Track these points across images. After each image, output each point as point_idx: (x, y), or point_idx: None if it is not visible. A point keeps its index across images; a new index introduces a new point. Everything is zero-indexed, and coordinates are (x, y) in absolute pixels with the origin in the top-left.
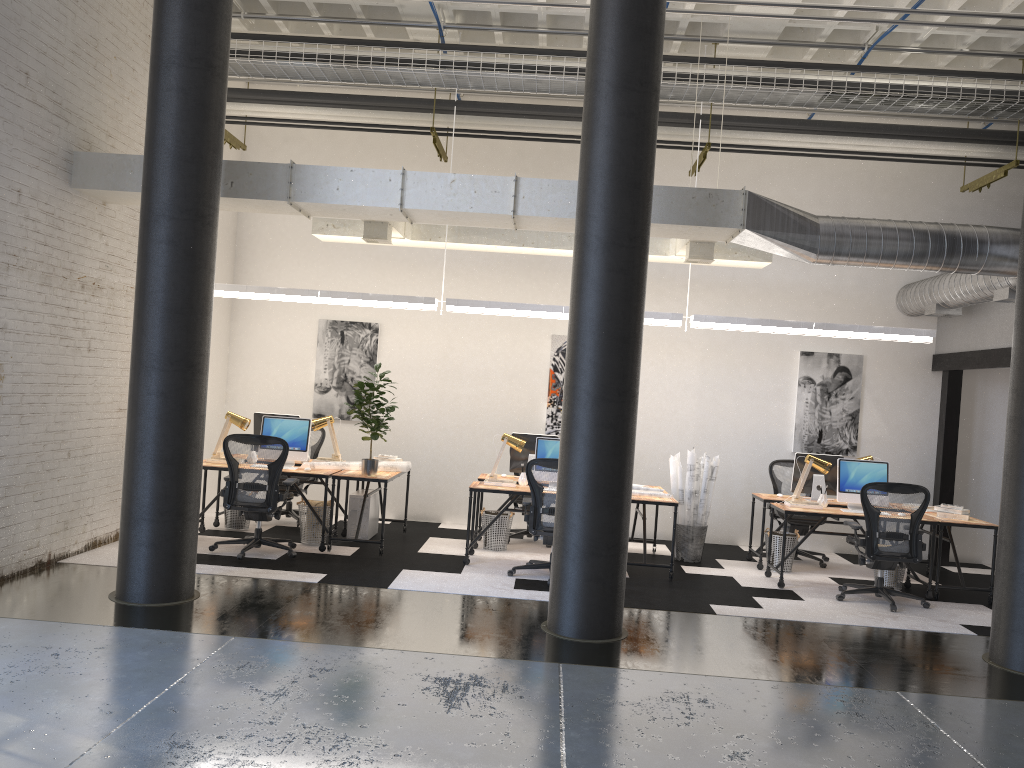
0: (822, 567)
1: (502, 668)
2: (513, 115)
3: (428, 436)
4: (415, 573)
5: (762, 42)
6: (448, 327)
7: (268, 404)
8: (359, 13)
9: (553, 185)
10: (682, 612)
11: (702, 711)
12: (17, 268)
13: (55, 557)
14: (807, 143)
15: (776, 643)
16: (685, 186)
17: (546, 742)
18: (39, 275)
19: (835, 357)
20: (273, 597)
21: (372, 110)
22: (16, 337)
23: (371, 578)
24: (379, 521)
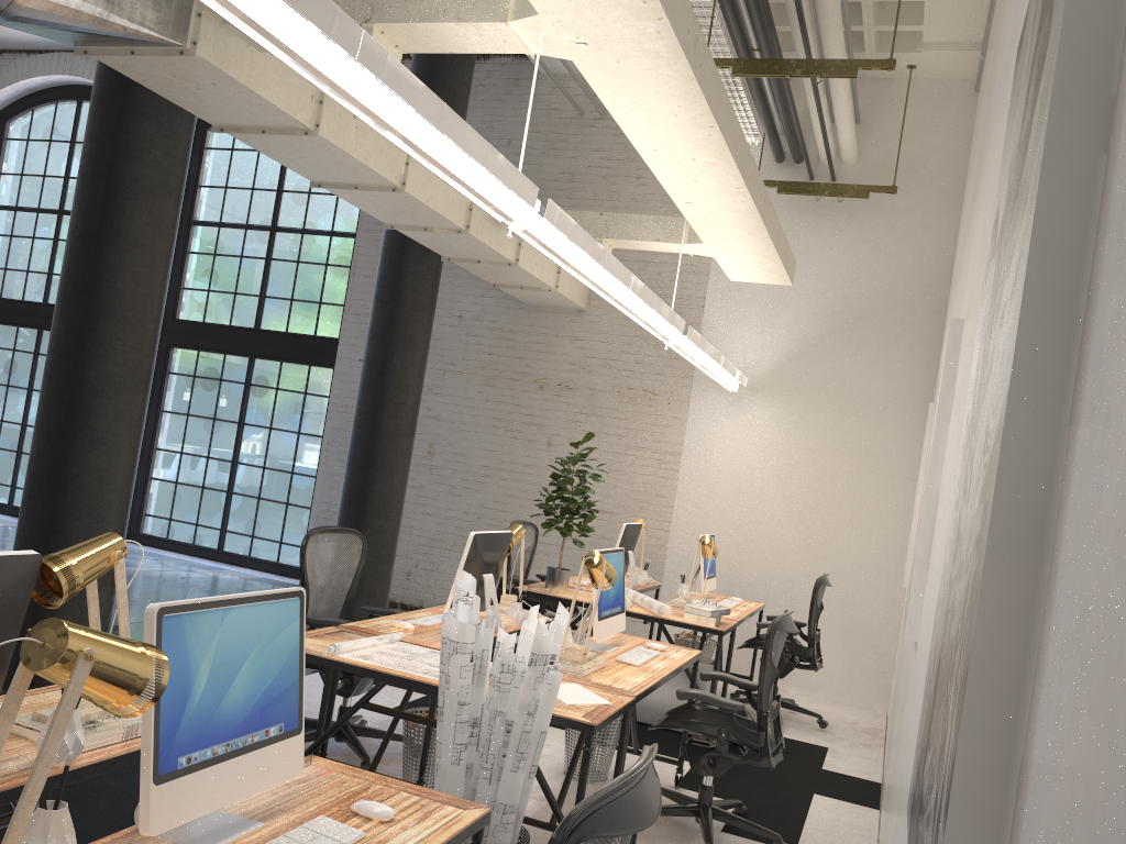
0: None
1: None
2: None
3: None
4: (399, 694)
5: None
6: None
7: None
8: None
9: None
10: None
11: None
12: (454, 373)
13: None
14: None
15: None
16: None
17: None
18: (480, 378)
19: None
20: None
21: None
22: (450, 425)
23: None
24: (842, 767)
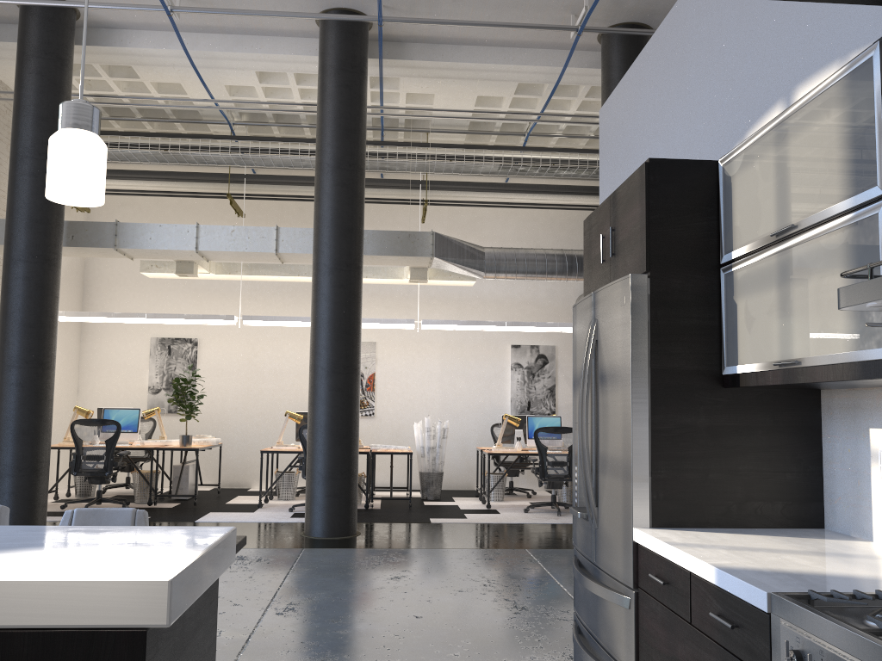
0: (528, 497)
1: (262, 552)
2: (288, 183)
3: (239, 422)
4: (219, 513)
5: (456, 131)
6: (251, 339)
7: (111, 404)
8: (171, 114)
9: (303, 232)
10: (407, 523)
11: (387, 562)
12: None
13: None
14: (499, 198)
15: (462, 533)
16: (422, 230)
17: (275, 578)
18: None
19: (536, 348)
20: None
21: (185, 182)
22: None
23: (184, 517)
24: (201, 489)
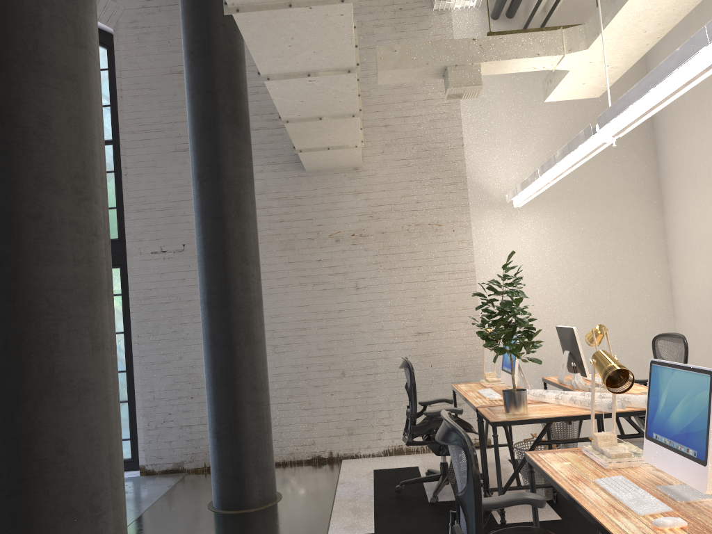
0: None
1: None
2: None
3: None
4: None
5: None
6: None
7: (701, 308)
8: None
9: None
10: None
11: None
12: None
13: (339, 456)
14: None
15: None
16: None
17: None
18: (278, 244)
19: None
20: (250, 533)
21: None
22: None
23: None
24: None
